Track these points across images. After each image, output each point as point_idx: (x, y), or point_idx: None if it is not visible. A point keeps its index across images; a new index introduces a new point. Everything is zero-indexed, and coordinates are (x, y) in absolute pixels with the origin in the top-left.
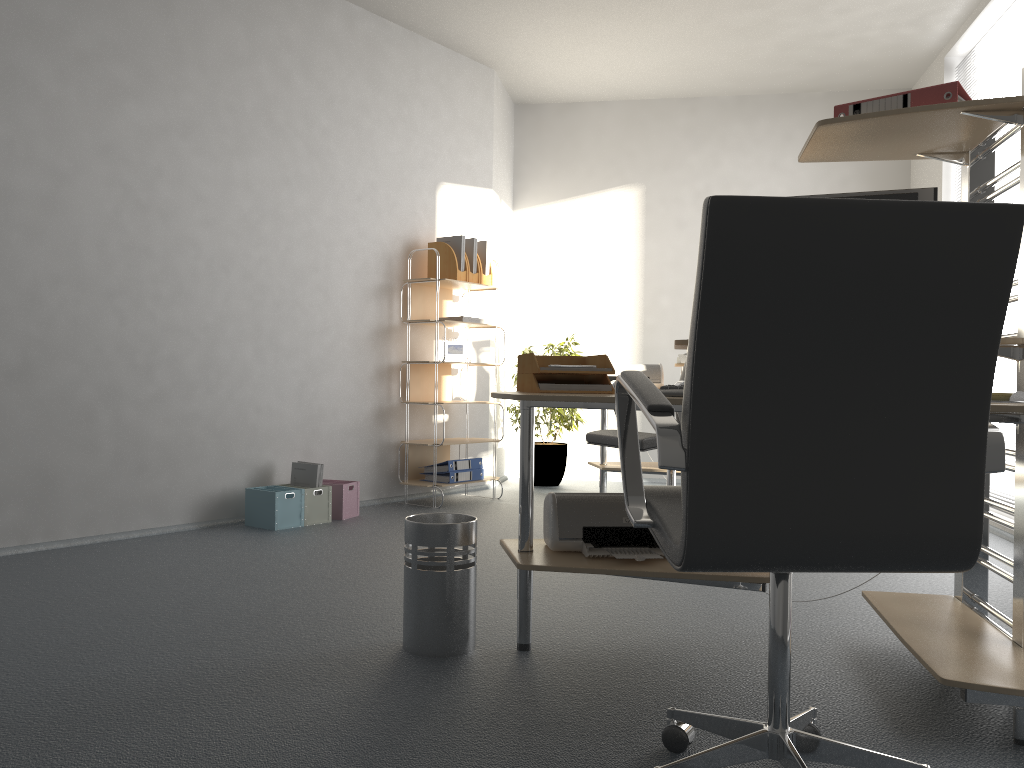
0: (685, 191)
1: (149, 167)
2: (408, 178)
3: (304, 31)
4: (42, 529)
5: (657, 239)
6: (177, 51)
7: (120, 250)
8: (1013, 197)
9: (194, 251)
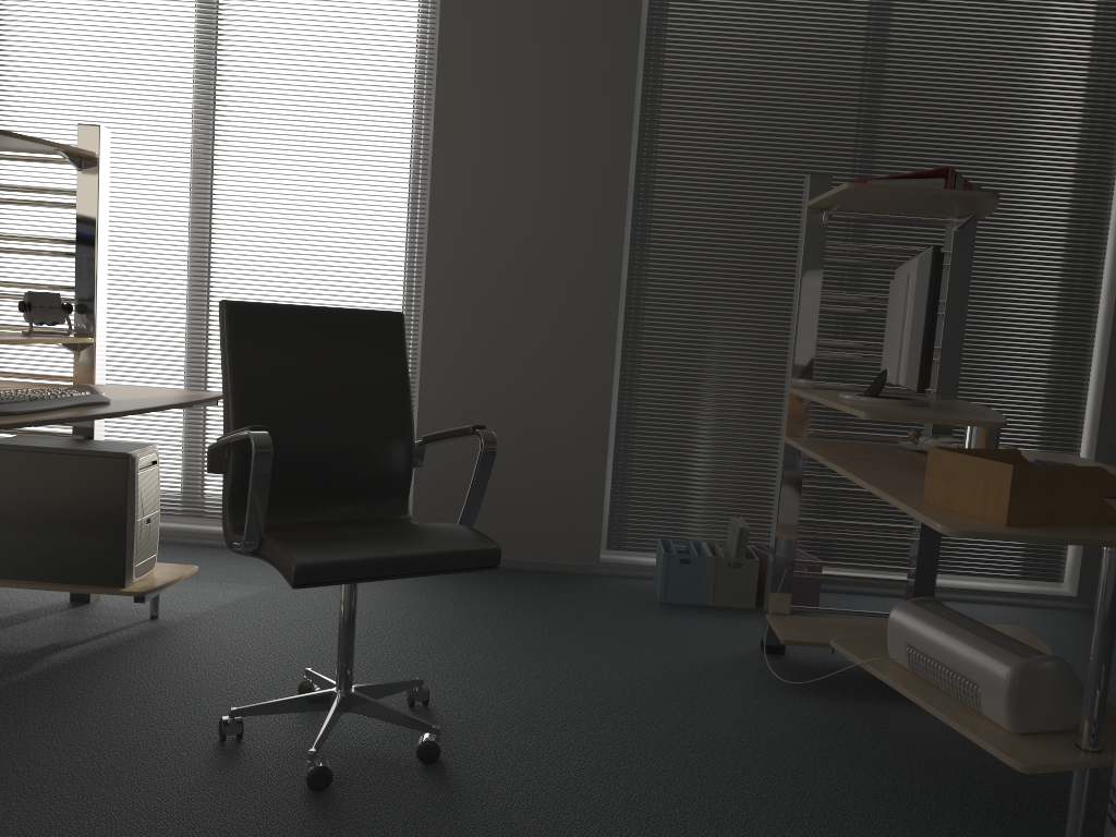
0: None
1: None
2: None
3: None
4: None
5: None
6: None
7: None
8: (193, 109)
9: None
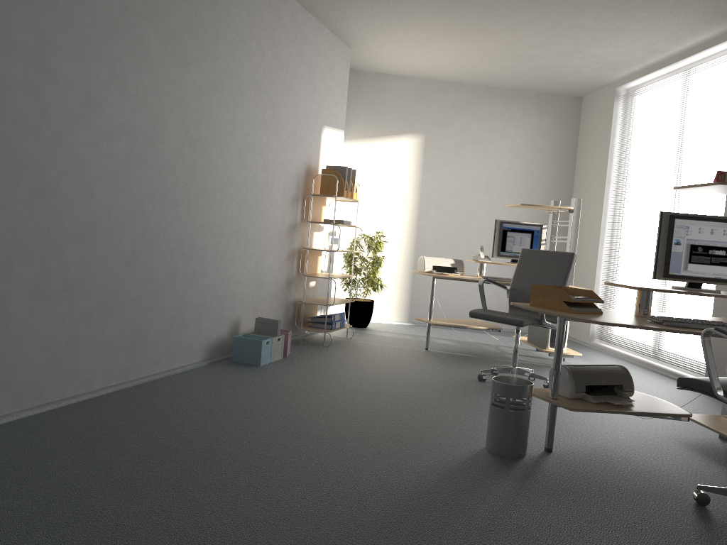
0: (449, 142)
1: (198, 113)
2: (310, 123)
3: (273, 19)
4: (135, 370)
5: (430, 171)
6: (216, 31)
7: (182, 173)
8: (665, 182)
9: (215, 173)
